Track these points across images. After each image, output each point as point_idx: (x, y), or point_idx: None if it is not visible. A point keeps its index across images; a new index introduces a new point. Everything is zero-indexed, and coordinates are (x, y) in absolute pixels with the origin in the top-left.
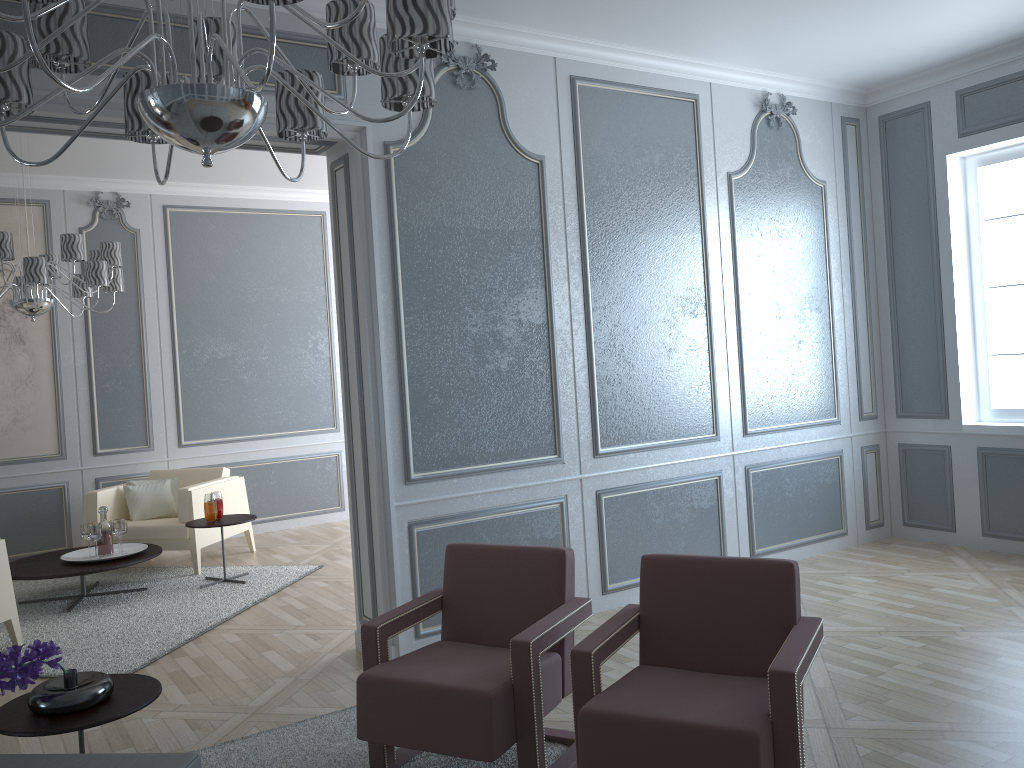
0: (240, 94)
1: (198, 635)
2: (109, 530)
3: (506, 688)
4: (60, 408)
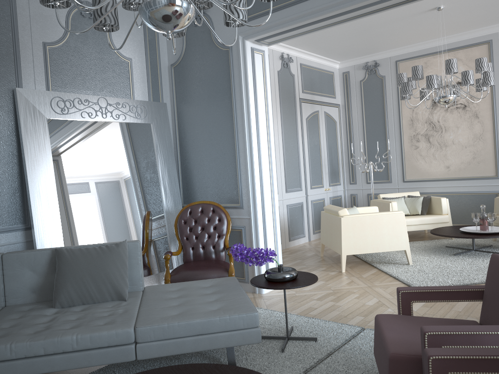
0: (151, 3)
1: (481, 283)
2: (484, 218)
3: (412, 359)
4: (496, 151)
